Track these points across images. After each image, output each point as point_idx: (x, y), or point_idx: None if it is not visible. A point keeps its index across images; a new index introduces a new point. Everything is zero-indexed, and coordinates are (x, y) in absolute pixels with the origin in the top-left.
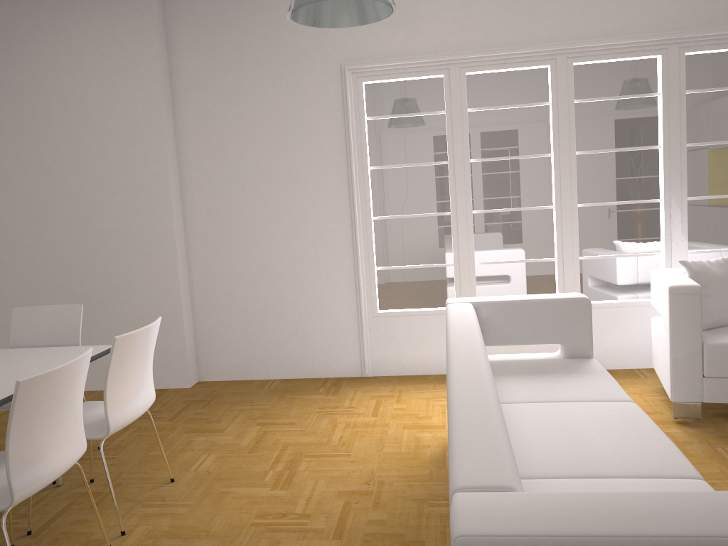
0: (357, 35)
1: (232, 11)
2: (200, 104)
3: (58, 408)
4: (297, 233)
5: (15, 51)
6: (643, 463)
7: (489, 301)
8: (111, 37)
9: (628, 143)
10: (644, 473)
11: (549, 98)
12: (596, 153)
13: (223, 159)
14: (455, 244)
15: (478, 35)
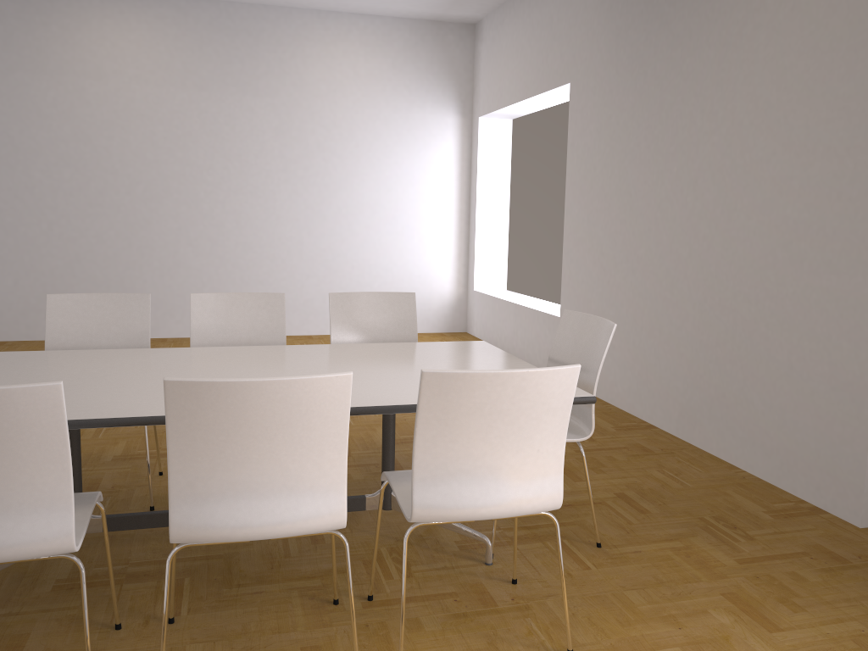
0: None
1: None
2: None
3: (263, 442)
4: None
5: None
6: None
7: None
8: None
9: None
10: None
11: None
12: None
13: None
14: None
15: None
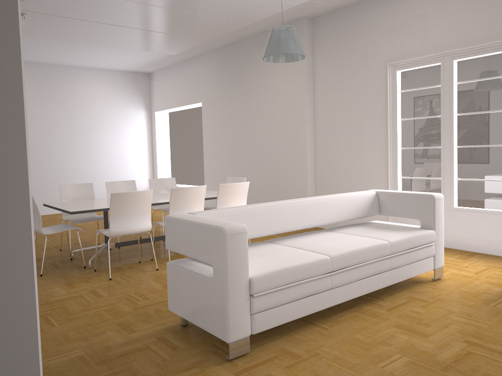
0: (395, 45)
1: (339, 40)
2: (324, 88)
3: (189, 201)
4: (361, 155)
5: (258, 70)
6: (321, 249)
7: (385, 191)
8: None
9: None
10: (314, 250)
11: None
12: None
13: (331, 115)
14: (442, 166)
15: (461, 36)
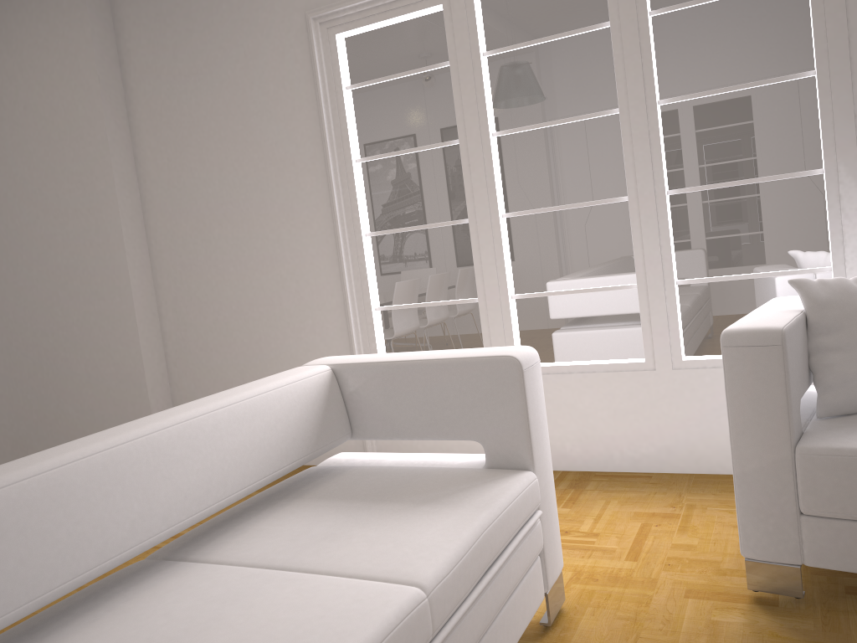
0: None
1: None
2: (154, 96)
3: None
4: (273, 262)
5: None
6: None
7: (360, 362)
8: (47, 23)
9: (752, 75)
10: None
11: (608, 15)
12: (696, 98)
13: (183, 167)
14: (478, 268)
15: None
